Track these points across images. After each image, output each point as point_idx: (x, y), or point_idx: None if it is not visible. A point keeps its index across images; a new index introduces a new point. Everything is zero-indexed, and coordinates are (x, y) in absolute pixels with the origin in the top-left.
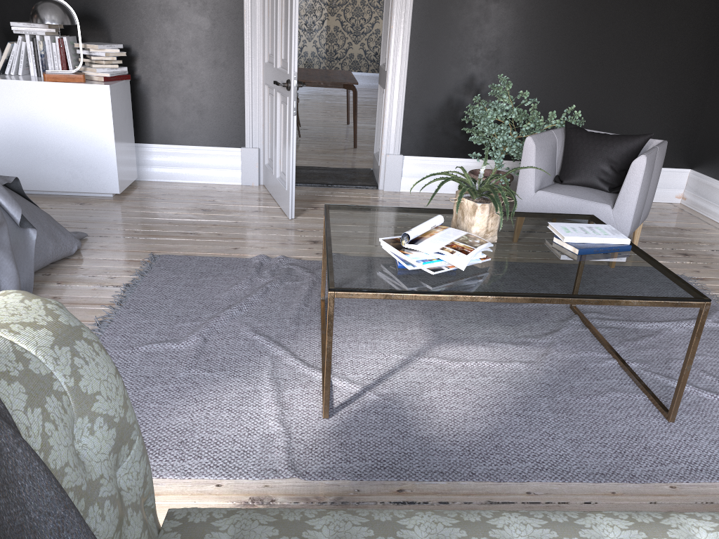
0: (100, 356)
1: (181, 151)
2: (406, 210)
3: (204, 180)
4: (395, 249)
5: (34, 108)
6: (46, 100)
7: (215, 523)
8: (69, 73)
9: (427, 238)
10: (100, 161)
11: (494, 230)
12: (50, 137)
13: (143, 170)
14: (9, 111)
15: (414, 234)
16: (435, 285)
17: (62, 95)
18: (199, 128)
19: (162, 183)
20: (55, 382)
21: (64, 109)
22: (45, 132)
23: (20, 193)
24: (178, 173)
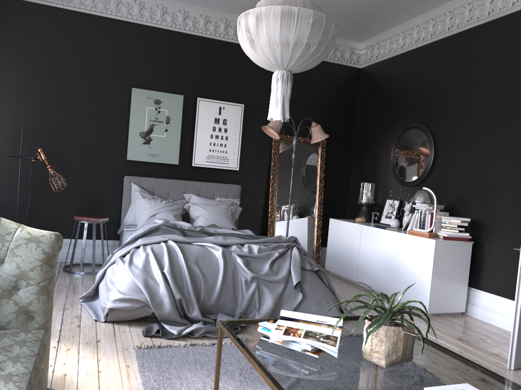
0: (36, 251)
1: (499, 301)
2: (417, 337)
3: (510, 329)
4: (274, 319)
5: (400, 248)
6: (406, 244)
7: (30, 334)
8: (424, 231)
9: (296, 322)
10: (422, 287)
11: (379, 352)
12: (403, 267)
13: (472, 308)
14: (391, 248)
15: (287, 313)
16: (253, 344)
17: (413, 242)
18: (515, 286)
19: (478, 321)
20: (8, 243)
21: (412, 251)
22: (402, 263)
23: (321, 278)
24: (493, 317)
